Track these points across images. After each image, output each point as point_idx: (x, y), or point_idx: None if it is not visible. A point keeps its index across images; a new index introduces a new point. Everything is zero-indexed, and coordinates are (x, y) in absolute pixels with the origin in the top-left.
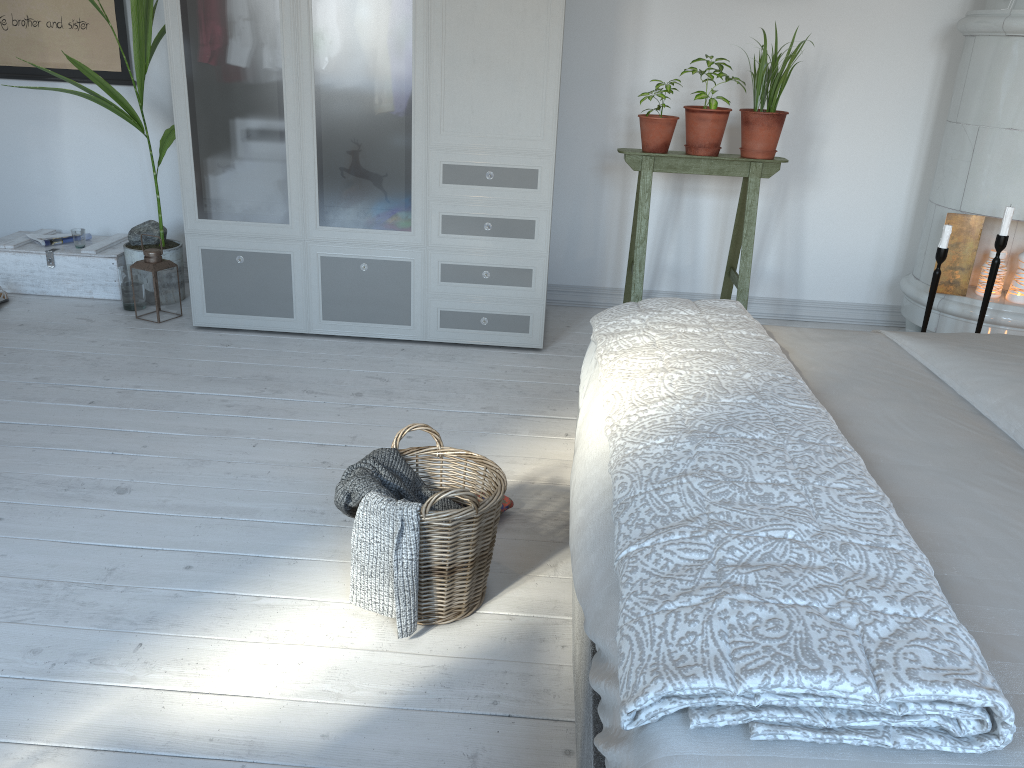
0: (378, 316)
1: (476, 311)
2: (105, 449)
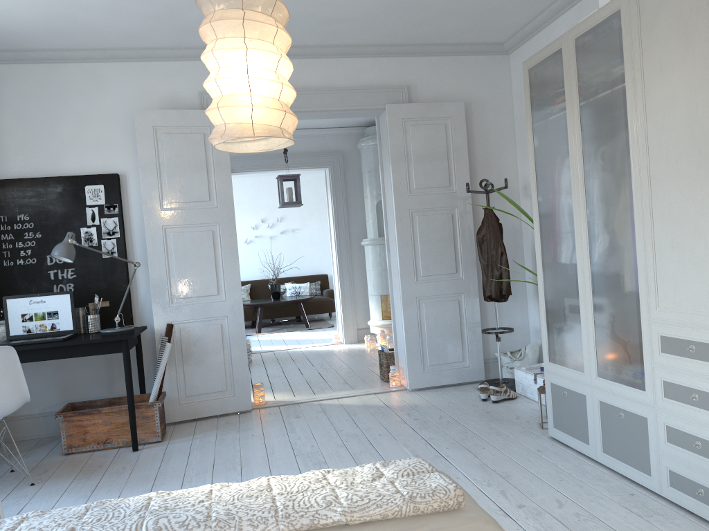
0: (631, 460)
1: (694, 479)
2: None
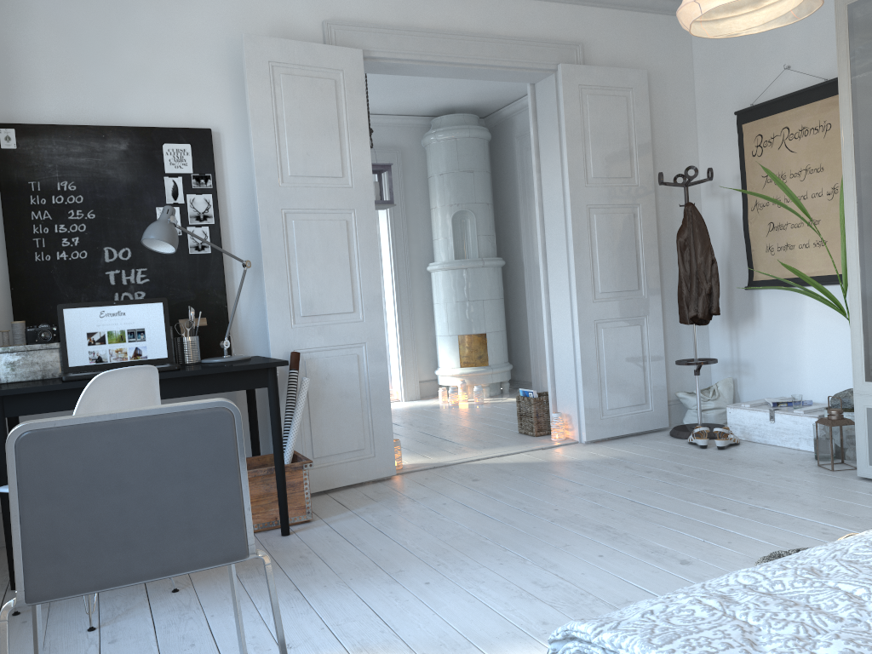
0: None
1: None
2: (700, 537)
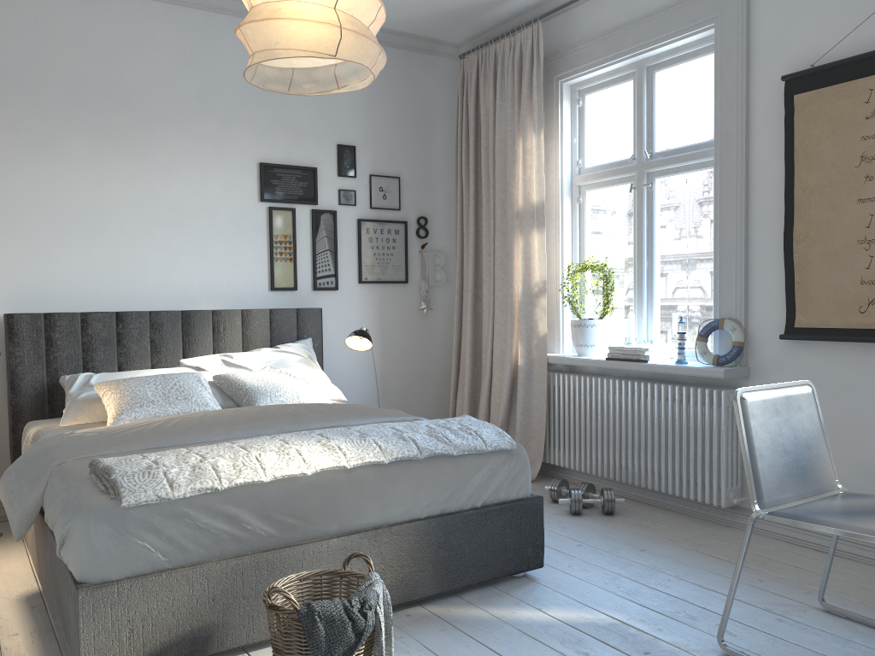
0: None
1: None
2: None
